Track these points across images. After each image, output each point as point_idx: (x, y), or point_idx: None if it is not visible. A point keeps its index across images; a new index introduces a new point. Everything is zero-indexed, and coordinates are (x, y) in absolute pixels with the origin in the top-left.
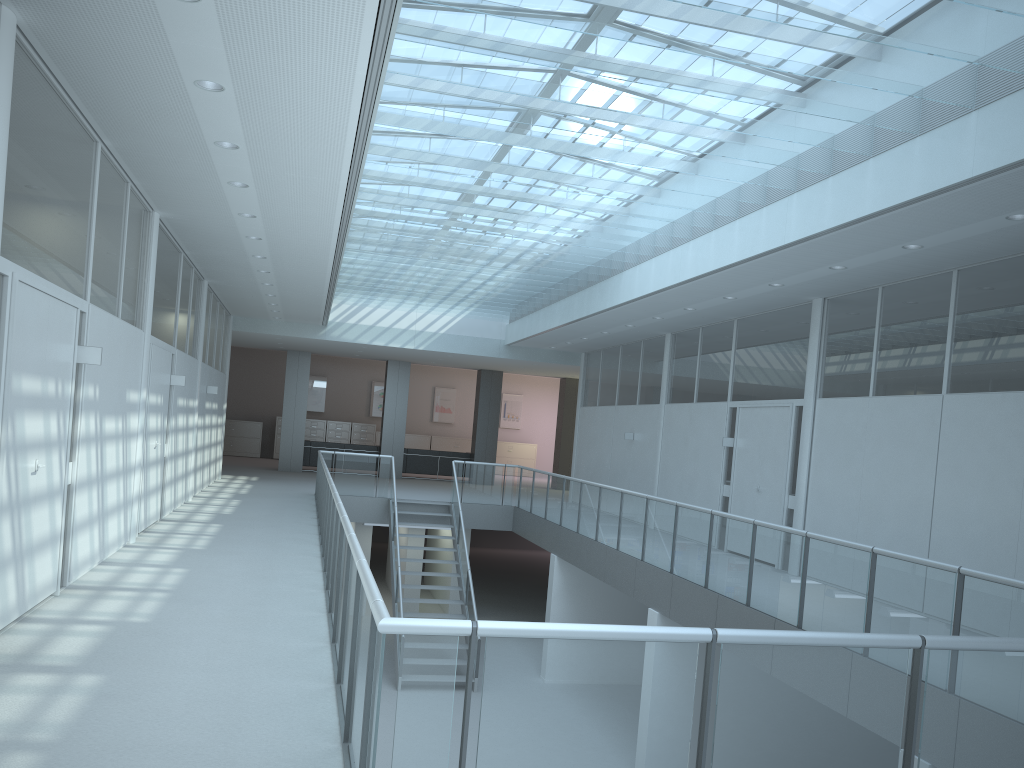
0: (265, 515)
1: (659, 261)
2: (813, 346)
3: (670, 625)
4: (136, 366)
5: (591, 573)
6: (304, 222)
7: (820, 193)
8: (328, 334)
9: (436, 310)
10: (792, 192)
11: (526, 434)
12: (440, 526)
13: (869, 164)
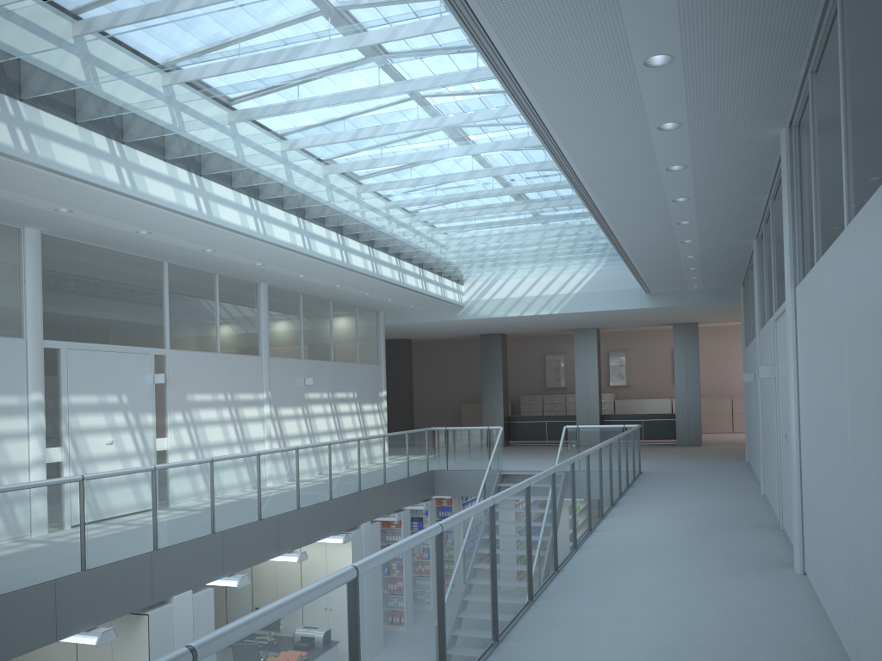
0: None
1: None
2: (783, 206)
3: None
4: (2, 372)
5: None
6: (105, 203)
7: None
8: (465, 313)
9: (553, 270)
10: None
11: None
12: None
13: None
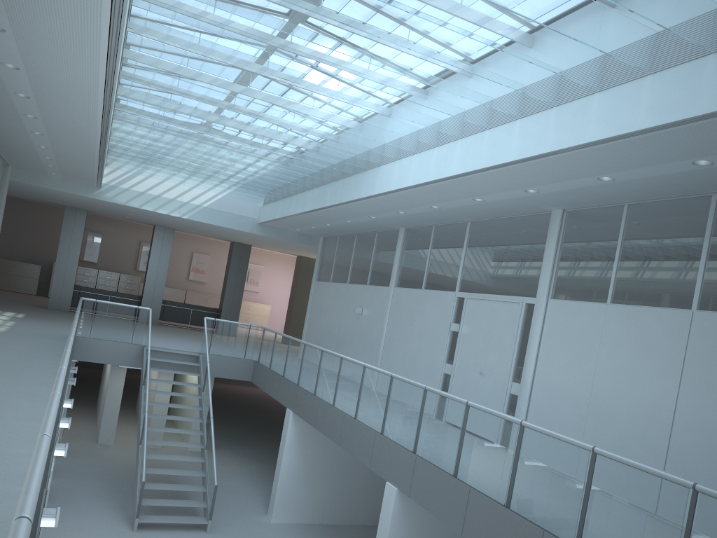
0: (11, 359)
1: (421, 157)
2: (550, 252)
3: (406, 501)
4: None
5: (326, 434)
6: (65, 47)
7: (632, 92)
8: (102, 195)
9: (202, 186)
10: (593, 92)
11: (263, 297)
12: (188, 374)
13: (708, 60)
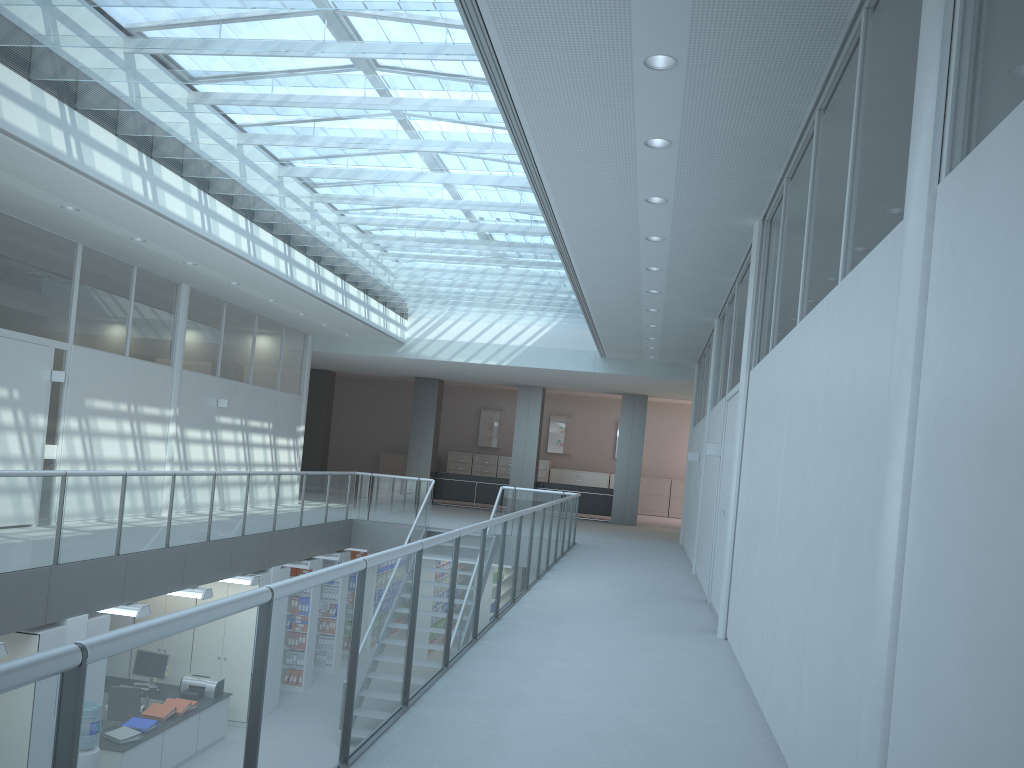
0: None
1: None
2: (748, 293)
3: None
4: None
5: None
6: (41, 171)
7: None
8: (406, 351)
9: (508, 318)
10: None
11: None
12: None
13: None
